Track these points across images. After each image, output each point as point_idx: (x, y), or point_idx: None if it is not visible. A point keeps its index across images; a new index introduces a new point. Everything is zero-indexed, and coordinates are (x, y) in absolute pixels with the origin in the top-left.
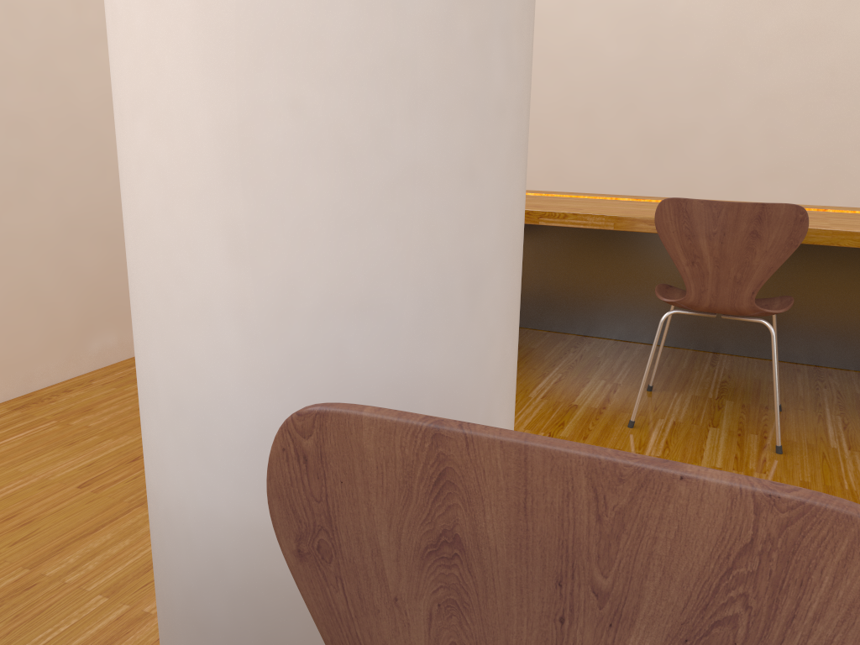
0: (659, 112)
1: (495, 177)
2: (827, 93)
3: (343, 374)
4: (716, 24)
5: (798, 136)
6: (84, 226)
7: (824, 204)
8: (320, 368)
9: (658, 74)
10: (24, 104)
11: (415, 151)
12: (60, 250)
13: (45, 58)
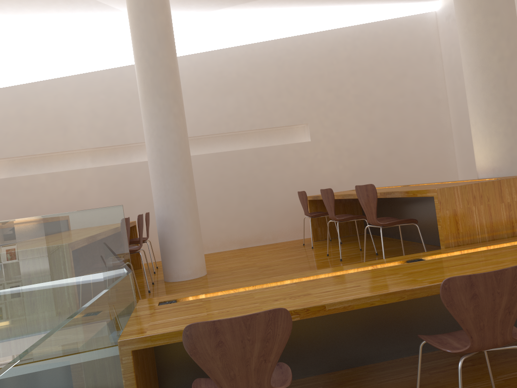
0: None
1: (169, 196)
2: None
3: (158, 215)
4: None
5: None
6: (261, 208)
7: None
8: (157, 214)
9: None
10: (245, 182)
11: (159, 194)
12: (254, 214)
13: (250, 171)
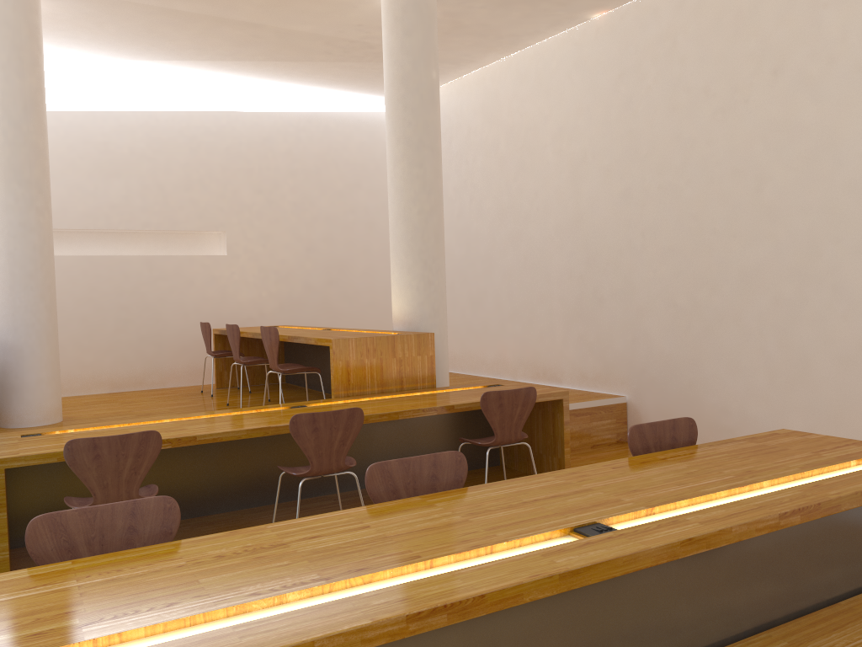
0: (473, 284)
1: (19, 315)
2: (525, 269)
3: None
4: (486, 235)
5: (518, 294)
6: (147, 339)
7: (531, 333)
8: None
9: (471, 263)
10: (127, 301)
11: (5, 312)
12: (137, 347)
13: (136, 287)
